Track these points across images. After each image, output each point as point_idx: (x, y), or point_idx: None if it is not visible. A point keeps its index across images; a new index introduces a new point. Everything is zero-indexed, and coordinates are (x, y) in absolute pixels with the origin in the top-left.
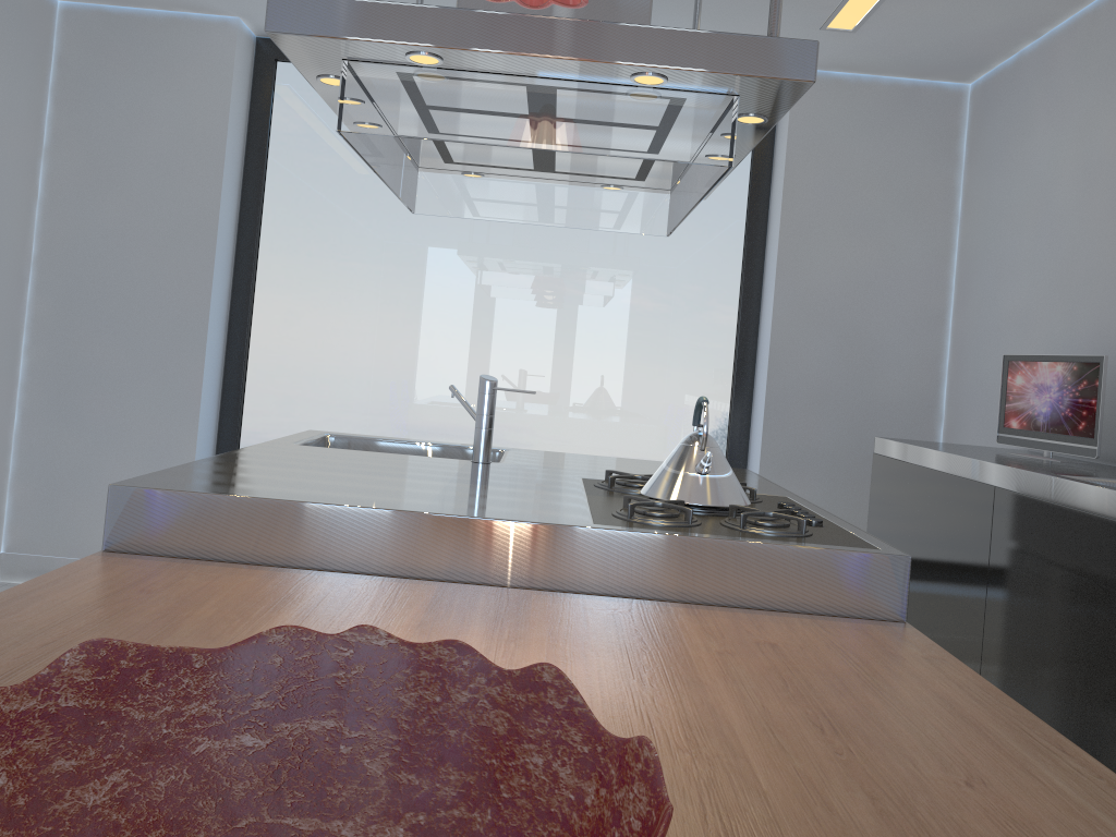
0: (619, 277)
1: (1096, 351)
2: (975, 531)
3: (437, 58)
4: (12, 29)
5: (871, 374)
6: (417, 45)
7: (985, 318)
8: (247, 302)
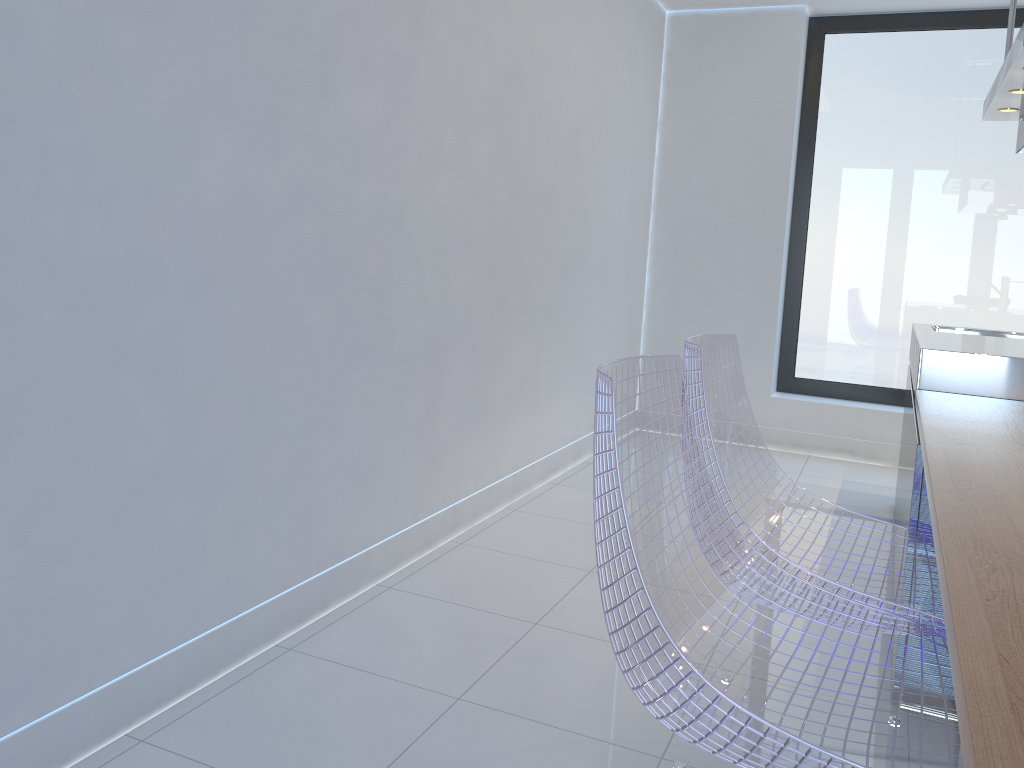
0: None
1: None
2: None
3: None
4: (649, 39)
5: None
6: None
7: None
8: (804, 227)
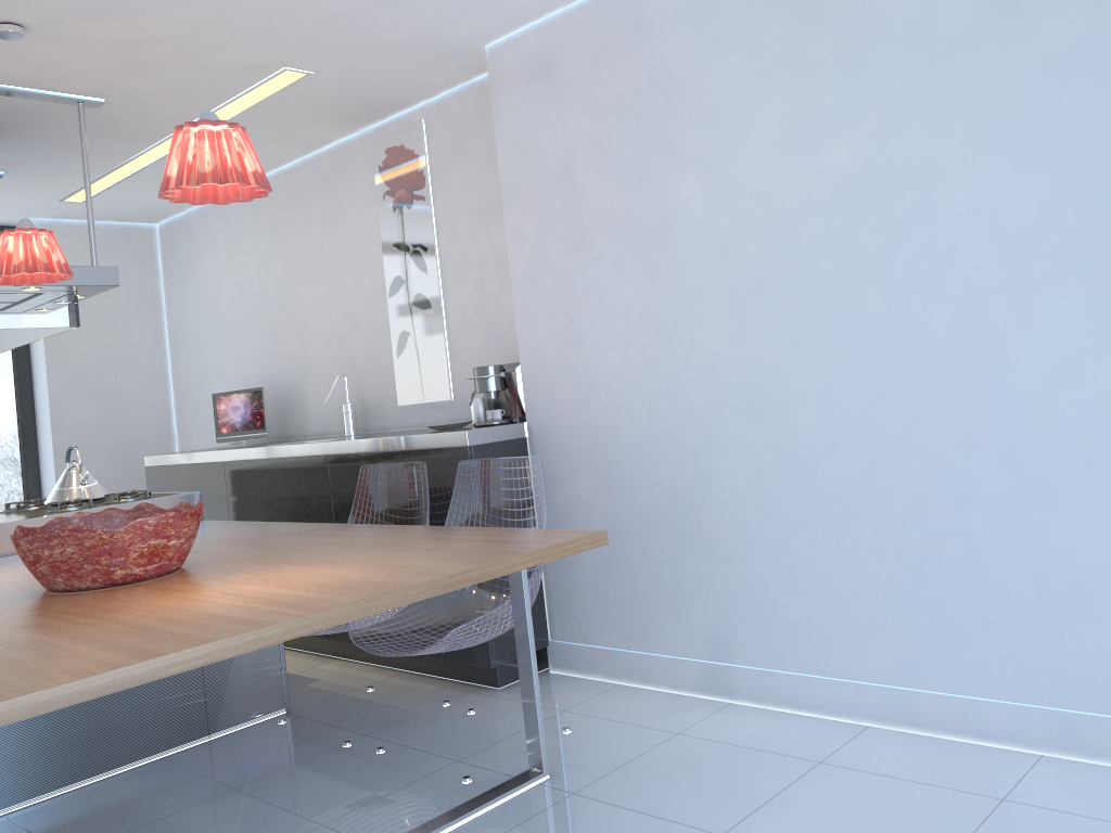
0: None
1: (259, 383)
2: (218, 487)
3: None
4: None
5: (125, 419)
6: None
7: (194, 372)
8: None
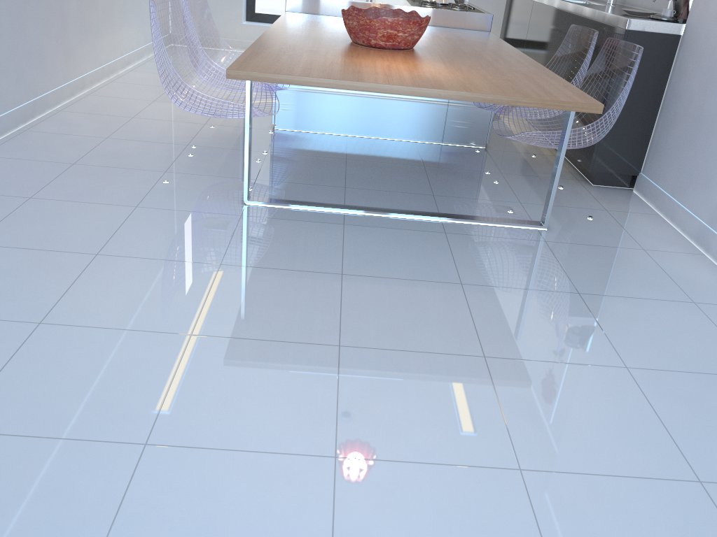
0: None
1: None
2: (527, 16)
3: None
4: None
5: None
6: None
7: None
8: None
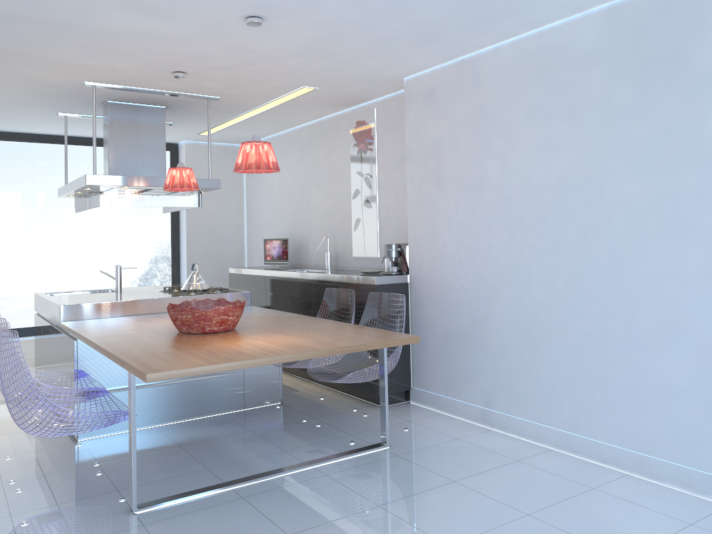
0: (124, 220)
1: (287, 235)
2: (262, 288)
3: (129, 187)
4: None
5: (222, 246)
6: (126, 186)
7: (257, 225)
8: None
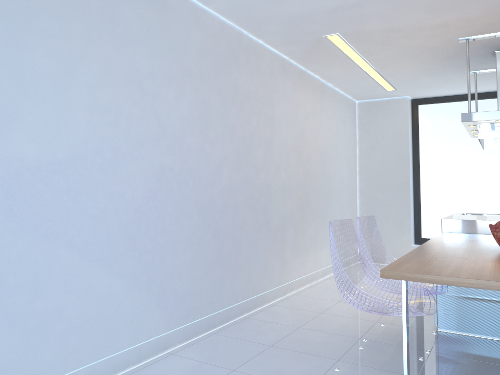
0: None
1: None
2: None
3: None
4: (350, 112)
5: None
6: (498, 119)
7: None
8: (418, 178)
